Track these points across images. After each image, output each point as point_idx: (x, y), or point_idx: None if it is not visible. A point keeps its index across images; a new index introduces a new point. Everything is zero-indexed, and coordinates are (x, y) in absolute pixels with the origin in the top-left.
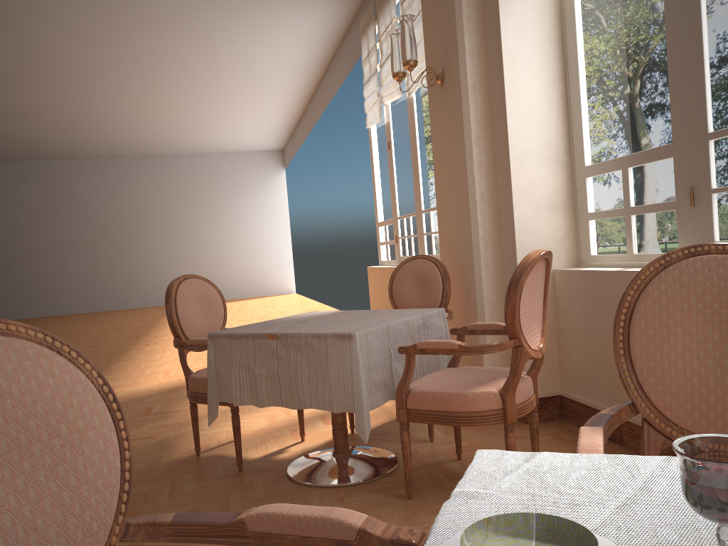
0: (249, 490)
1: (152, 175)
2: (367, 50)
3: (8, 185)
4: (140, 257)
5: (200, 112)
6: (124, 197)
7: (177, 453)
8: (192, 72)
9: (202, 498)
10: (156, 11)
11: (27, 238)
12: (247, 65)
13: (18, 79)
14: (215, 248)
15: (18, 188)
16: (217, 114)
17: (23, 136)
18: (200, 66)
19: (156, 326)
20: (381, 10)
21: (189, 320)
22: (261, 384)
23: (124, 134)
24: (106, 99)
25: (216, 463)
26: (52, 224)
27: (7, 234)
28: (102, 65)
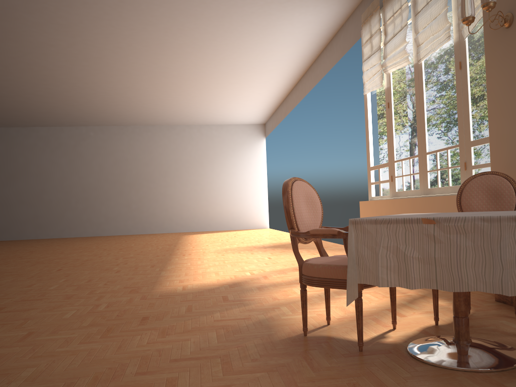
0: (390, 369)
1: (171, 139)
2: (369, 34)
3: (73, 143)
4: (160, 197)
5: (215, 91)
6: (151, 154)
7: (283, 333)
8: (219, 58)
9: (348, 373)
10: (208, 6)
11: (83, 180)
12: (259, 54)
13: (98, 61)
14: (213, 193)
15: (80, 144)
16: (227, 93)
17: (90, 106)
18: (226, 53)
19: (179, 244)
20: (388, 0)
21: (301, 215)
22: (413, 266)
23: (158, 107)
24: (153, 79)
25: (329, 343)
26: (101, 171)
27: (70, 177)
28: (158, 50)
